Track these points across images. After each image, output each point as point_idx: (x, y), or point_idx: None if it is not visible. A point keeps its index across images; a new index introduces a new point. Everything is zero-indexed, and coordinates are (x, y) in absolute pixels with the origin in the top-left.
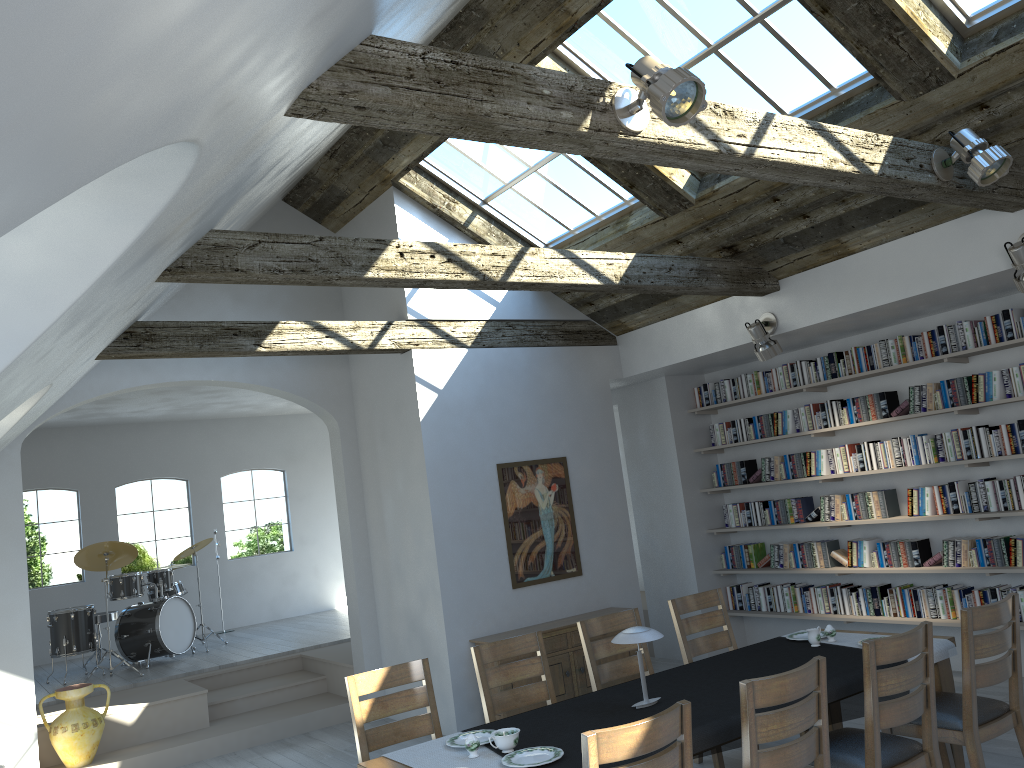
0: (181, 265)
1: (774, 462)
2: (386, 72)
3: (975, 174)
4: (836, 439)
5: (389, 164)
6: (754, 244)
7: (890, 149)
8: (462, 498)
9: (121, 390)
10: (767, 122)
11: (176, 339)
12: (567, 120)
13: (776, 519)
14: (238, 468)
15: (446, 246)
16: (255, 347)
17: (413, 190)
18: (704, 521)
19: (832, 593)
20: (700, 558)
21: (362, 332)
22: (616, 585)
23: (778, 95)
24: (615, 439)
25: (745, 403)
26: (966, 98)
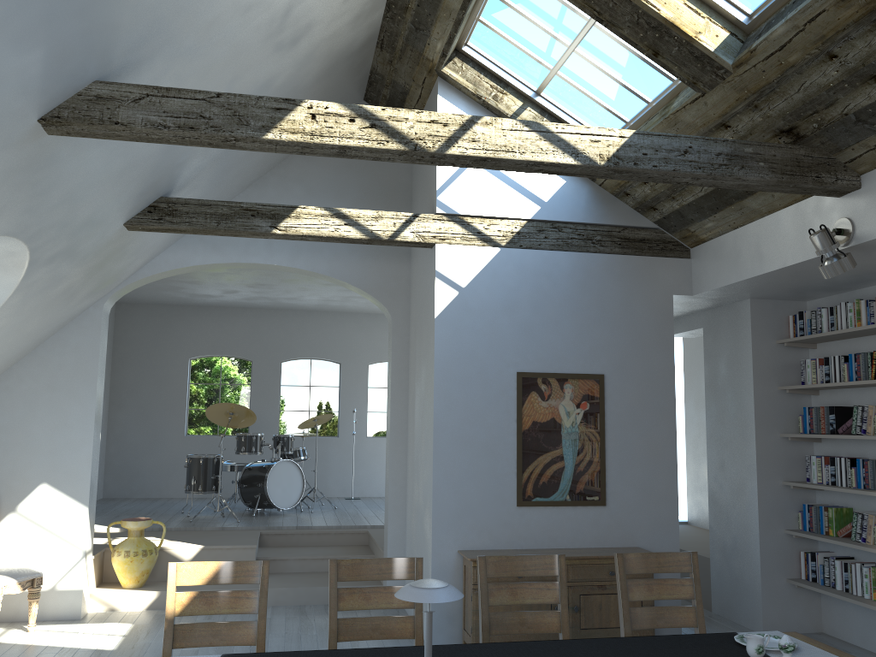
0: (57, 115)
1: (868, 412)
2: None
3: None
4: None
5: (427, 51)
6: (818, 125)
7: None
8: (471, 402)
9: (194, 267)
10: None
11: (195, 216)
12: None
13: (863, 482)
14: (384, 358)
15: (371, 110)
16: (270, 229)
17: (456, 80)
18: (781, 471)
19: None
20: (768, 512)
21: (384, 222)
22: (648, 524)
23: None
24: (671, 362)
25: (847, 338)
26: None
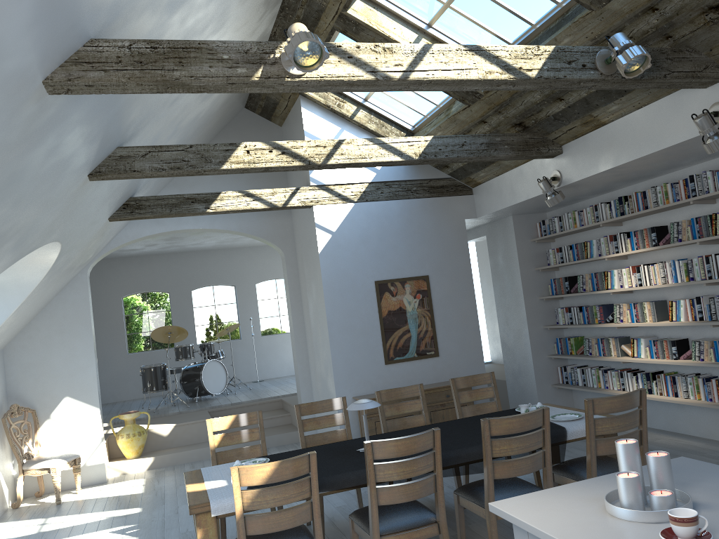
0: (98, 171)
1: (585, 278)
2: (101, 61)
3: (619, 69)
4: (628, 261)
5: None
6: (535, 121)
7: (551, 56)
8: (348, 304)
9: (145, 237)
10: (424, 51)
11: (155, 207)
12: (242, 74)
13: (587, 320)
14: (266, 278)
15: (281, 143)
16: (205, 209)
17: (312, 96)
18: (541, 320)
19: (621, 375)
20: (537, 346)
21: (278, 196)
22: (466, 364)
23: (522, 11)
24: (468, 262)
25: (570, 234)
26: (639, 4)
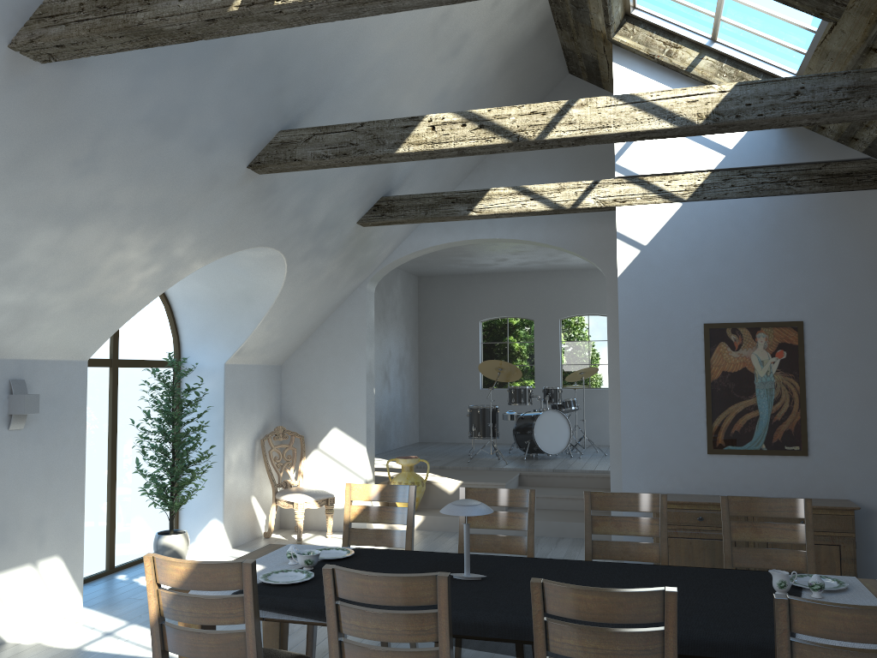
0: (258, 161)
1: None
2: (63, 13)
3: None
4: None
5: (594, 24)
6: None
7: None
8: (656, 355)
9: (432, 247)
10: None
11: (408, 209)
12: (217, 4)
13: None
14: None
15: (479, 113)
16: (467, 212)
17: (628, 44)
18: None
19: None
20: None
21: (566, 193)
22: (861, 476)
23: None
24: None
25: None
26: None
